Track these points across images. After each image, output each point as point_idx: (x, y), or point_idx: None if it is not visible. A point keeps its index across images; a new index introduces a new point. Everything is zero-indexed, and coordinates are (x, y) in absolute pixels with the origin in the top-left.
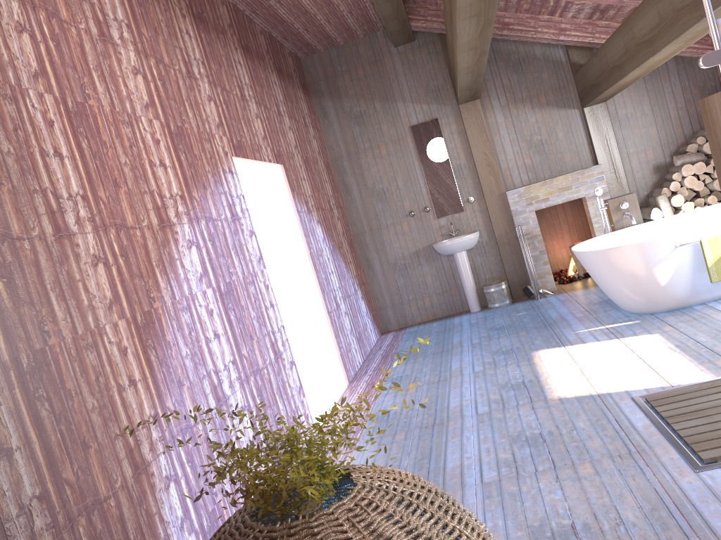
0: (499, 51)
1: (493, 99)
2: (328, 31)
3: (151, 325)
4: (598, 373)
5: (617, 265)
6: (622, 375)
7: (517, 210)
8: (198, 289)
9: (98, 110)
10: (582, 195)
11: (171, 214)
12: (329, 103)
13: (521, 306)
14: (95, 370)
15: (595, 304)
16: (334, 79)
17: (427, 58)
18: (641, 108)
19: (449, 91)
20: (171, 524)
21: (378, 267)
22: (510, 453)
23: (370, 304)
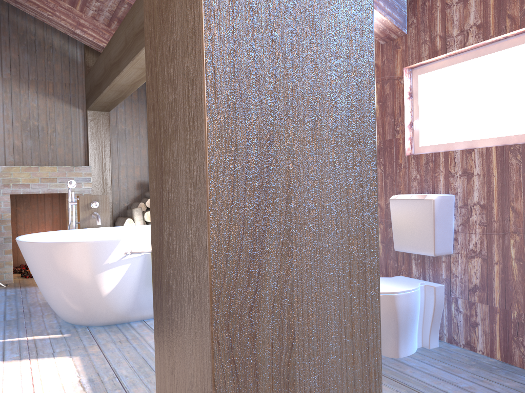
0: (16, 25)
1: None
2: None
3: None
4: None
5: (58, 264)
6: None
7: None
8: None
9: None
10: (66, 190)
11: None
12: None
13: None
14: None
15: (39, 305)
16: None
17: None
18: (139, 129)
19: None
20: None
21: None
22: None
23: None
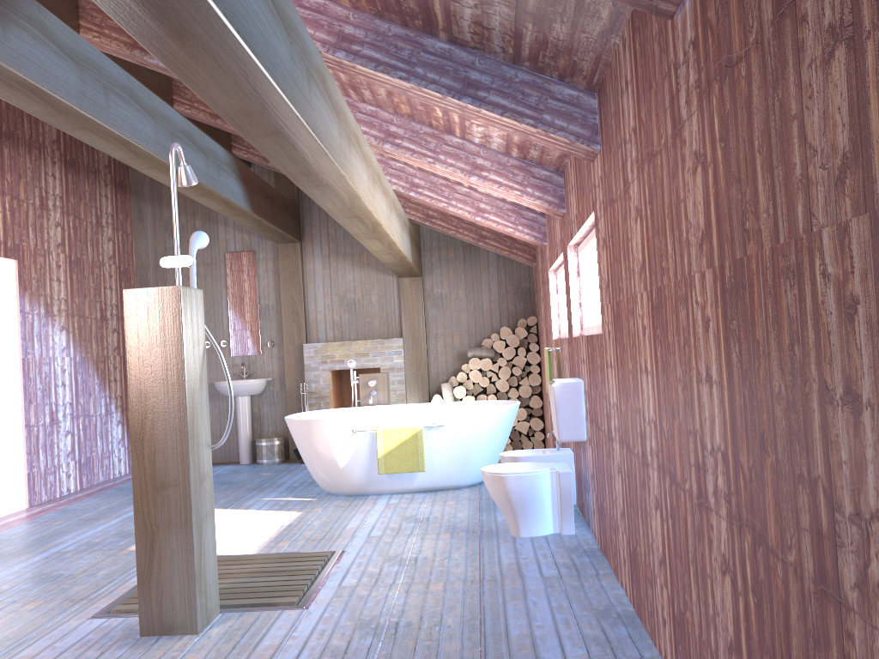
0: None
1: (315, 246)
2: None
3: None
4: None
5: (305, 438)
6: None
7: (310, 365)
8: None
9: None
10: (378, 365)
11: None
12: (149, 208)
13: (281, 467)
14: None
15: None
16: (160, 185)
17: None
18: (457, 292)
19: None
20: None
21: None
22: (13, 585)
23: None
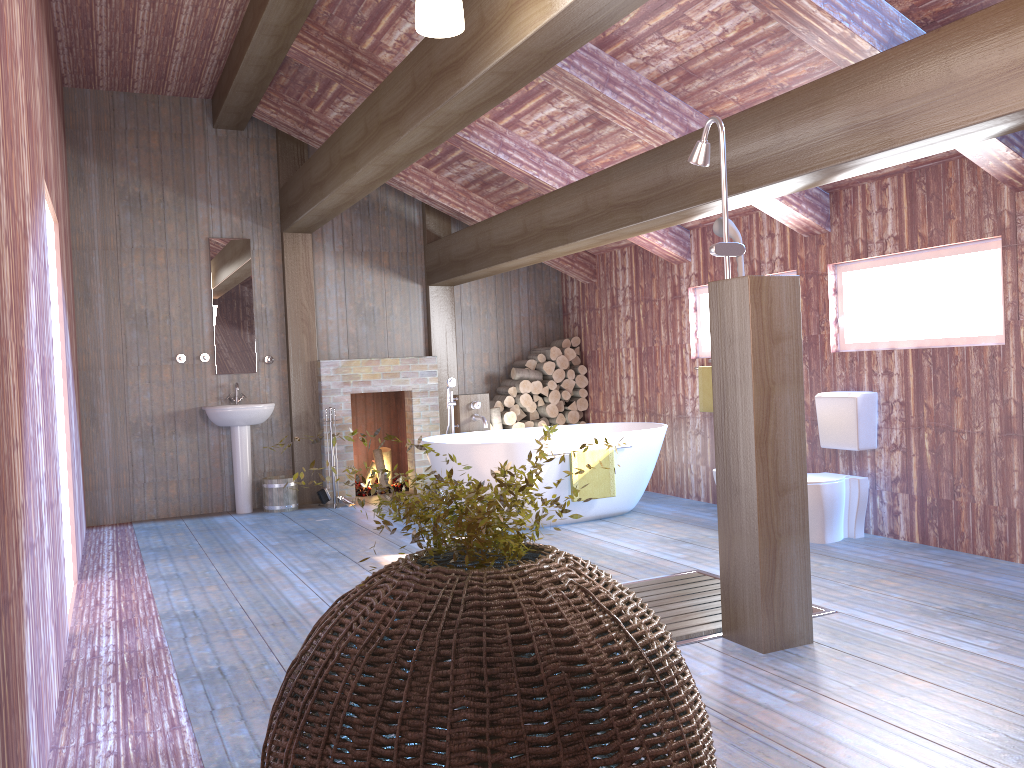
0: None
1: (327, 240)
2: (135, 67)
3: (21, 371)
4: None
5: (483, 465)
6: None
7: (329, 387)
8: (35, 348)
9: (6, 26)
10: (409, 387)
11: (27, 222)
12: (94, 166)
13: (315, 512)
14: (6, 400)
15: None
16: (111, 136)
17: (255, 159)
18: (486, 306)
19: (274, 211)
20: (28, 682)
21: (108, 424)
22: None
23: (83, 477)
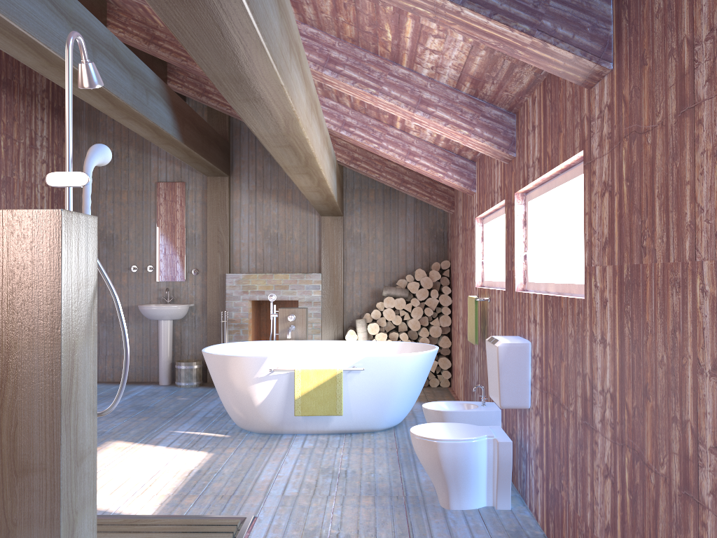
0: None
1: (243, 181)
2: None
3: None
4: (99, 480)
5: (221, 373)
6: (108, 489)
7: (231, 295)
8: None
9: None
10: (296, 298)
11: None
12: (85, 135)
13: (198, 391)
14: None
15: None
16: (97, 113)
17: None
18: (375, 232)
19: None
20: None
21: None
22: None
23: None
